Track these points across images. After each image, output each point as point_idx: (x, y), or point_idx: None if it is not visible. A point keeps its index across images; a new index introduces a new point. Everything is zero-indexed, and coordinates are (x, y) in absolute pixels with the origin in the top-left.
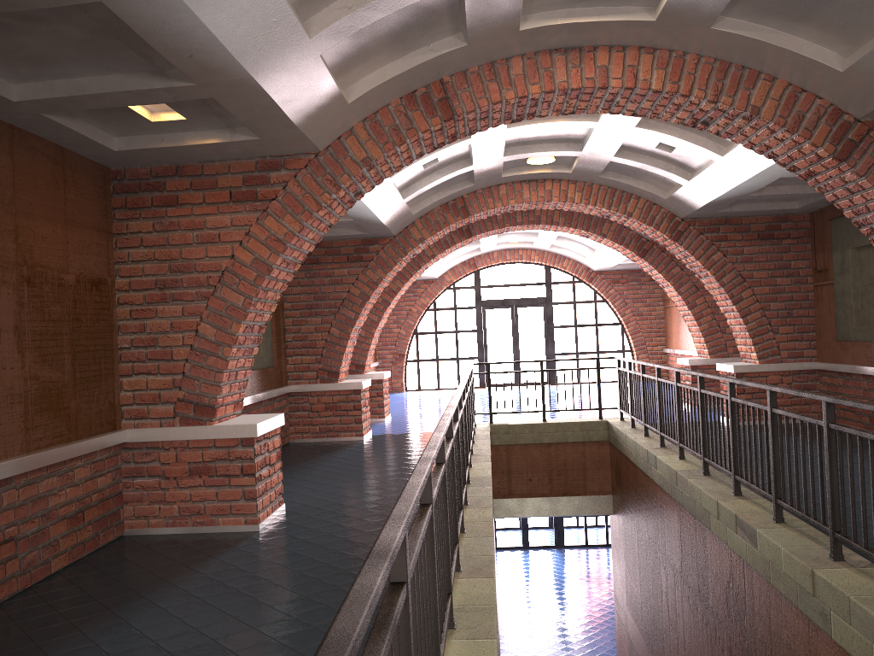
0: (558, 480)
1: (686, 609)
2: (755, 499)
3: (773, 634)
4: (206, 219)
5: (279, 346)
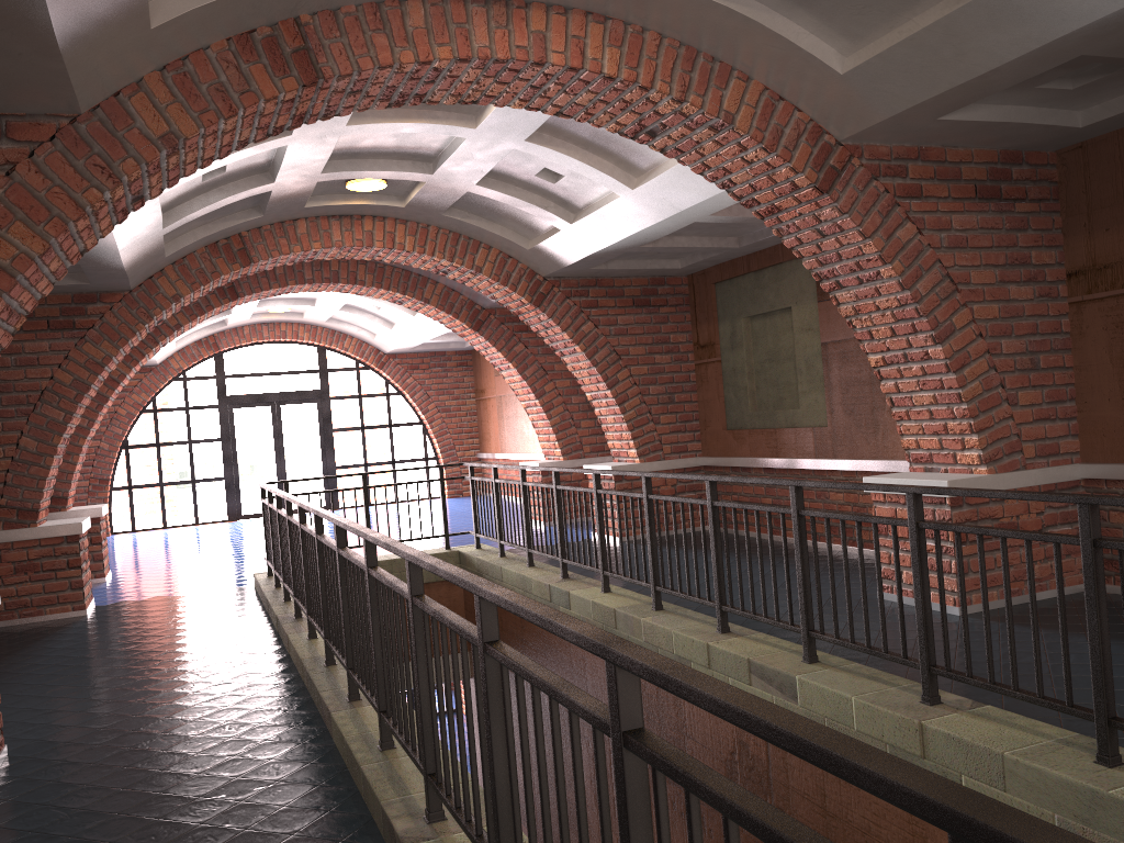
0: None
1: None
2: (751, 634)
3: (830, 815)
4: None
5: None
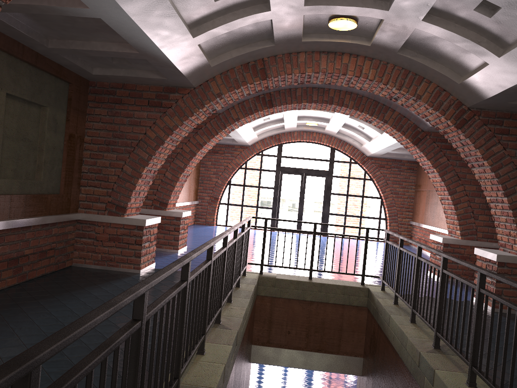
0: (315, 336)
1: None
2: None
3: None
4: None
5: (70, 175)
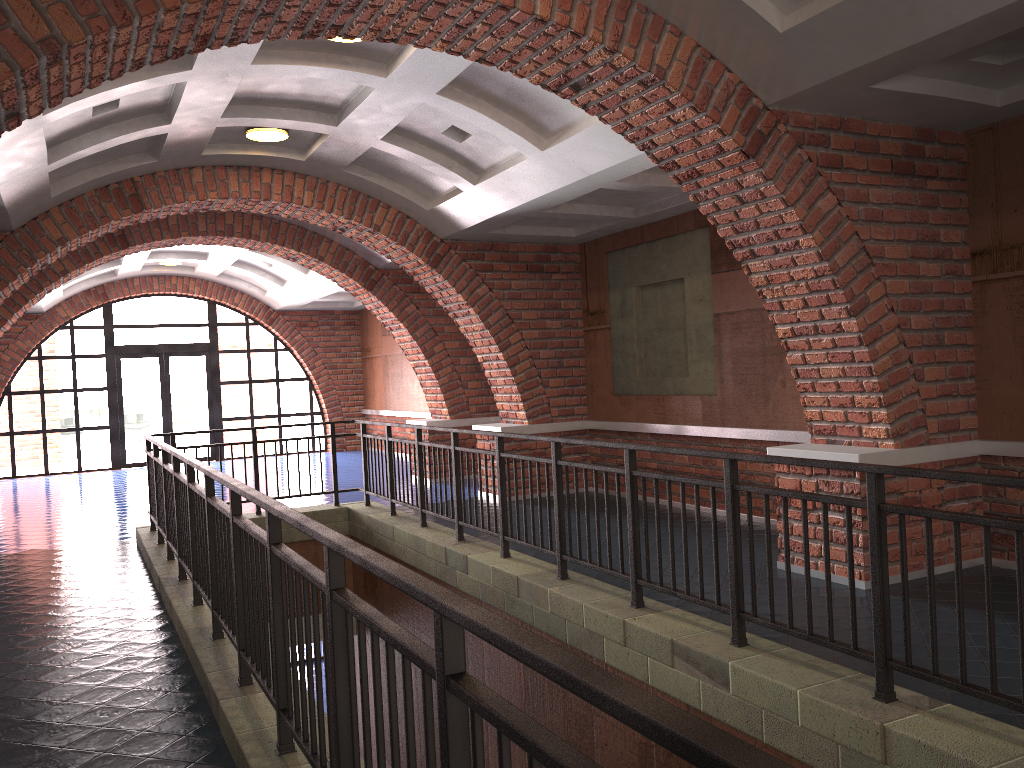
0: None
1: None
2: (667, 610)
3: None
4: None
5: None
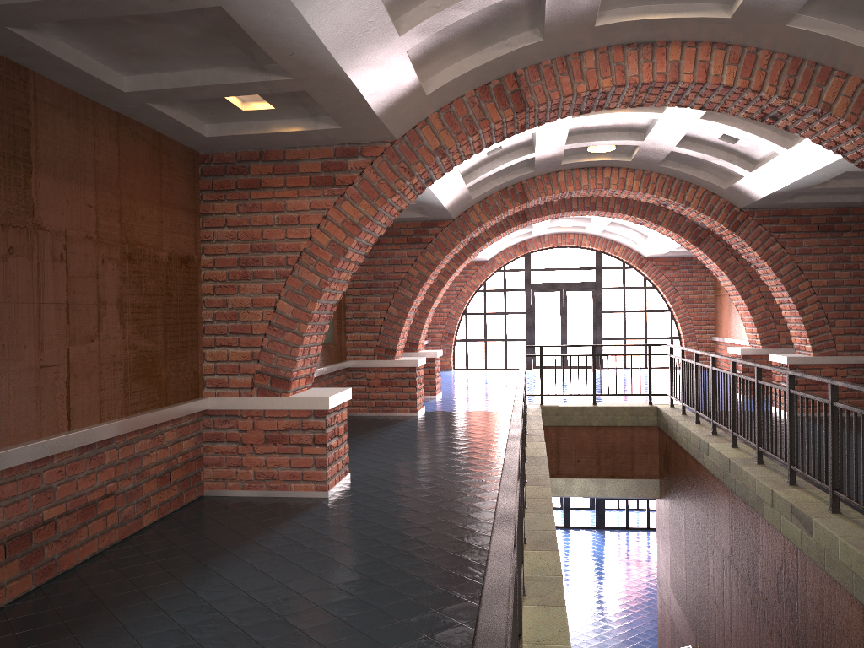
0: (606, 462)
1: (734, 593)
2: (810, 489)
3: (825, 619)
4: (286, 203)
5: (340, 323)
